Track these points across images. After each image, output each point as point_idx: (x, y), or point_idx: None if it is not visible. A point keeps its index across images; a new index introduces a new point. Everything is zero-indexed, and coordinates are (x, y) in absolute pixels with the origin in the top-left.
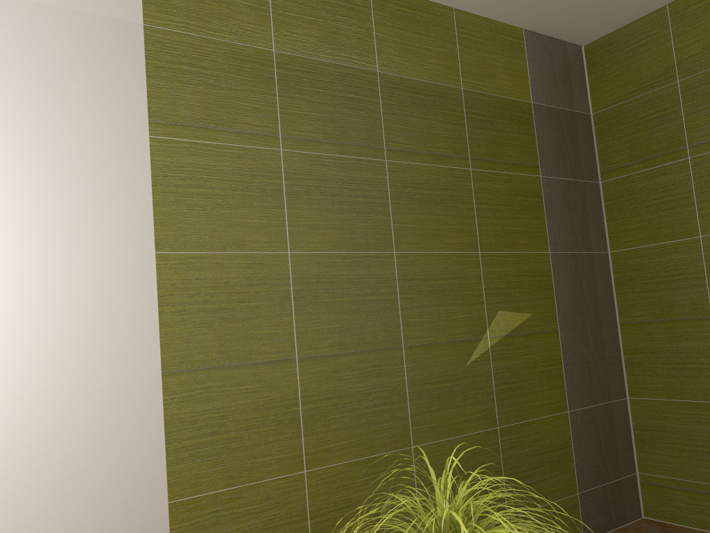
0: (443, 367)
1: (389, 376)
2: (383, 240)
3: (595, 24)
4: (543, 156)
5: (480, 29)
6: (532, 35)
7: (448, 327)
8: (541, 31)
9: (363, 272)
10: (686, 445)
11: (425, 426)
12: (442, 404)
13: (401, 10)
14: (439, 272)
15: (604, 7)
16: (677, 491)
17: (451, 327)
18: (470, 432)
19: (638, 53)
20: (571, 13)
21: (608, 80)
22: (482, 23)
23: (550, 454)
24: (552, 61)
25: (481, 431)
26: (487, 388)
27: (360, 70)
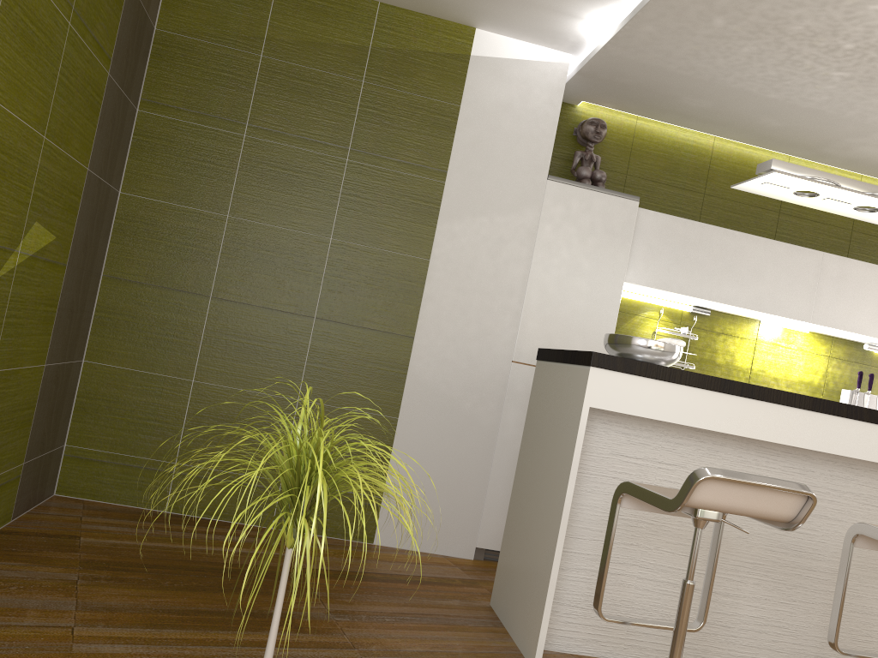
0: None
1: None
2: None
3: None
4: (117, 51)
5: None
6: None
7: None
8: None
9: None
10: (138, 418)
11: None
12: None
13: None
14: (9, 144)
15: None
16: (109, 466)
17: None
18: None
19: (233, 1)
20: None
21: (189, 5)
22: None
23: (20, 413)
24: None
25: None
26: None
27: None
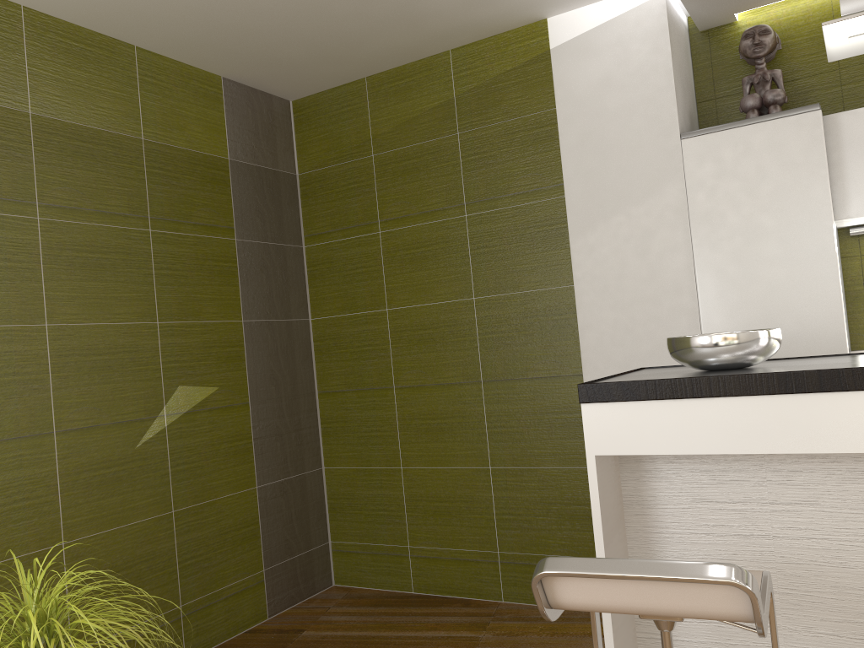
0: (107, 451)
1: (35, 467)
2: (32, 311)
3: (300, 84)
4: (239, 218)
5: (168, 73)
6: (232, 84)
7: (115, 407)
8: (243, 82)
9: (3, 349)
10: (371, 510)
11: (81, 519)
12: (103, 492)
13: (65, 42)
14: (106, 346)
15: (304, 70)
16: (363, 555)
17: (119, 406)
18: (138, 519)
19: (341, 120)
20: (271, 70)
21: (313, 142)
22: (172, 66)
23: (234, 533)
24: (255, 115)
25: (152, 517)
26: (161, 470)
27: (6, 109)
